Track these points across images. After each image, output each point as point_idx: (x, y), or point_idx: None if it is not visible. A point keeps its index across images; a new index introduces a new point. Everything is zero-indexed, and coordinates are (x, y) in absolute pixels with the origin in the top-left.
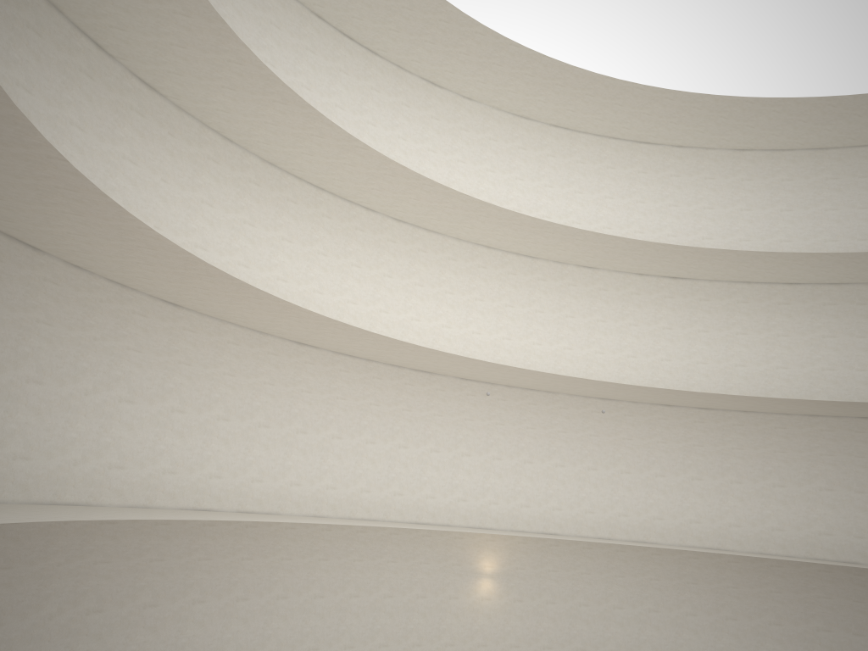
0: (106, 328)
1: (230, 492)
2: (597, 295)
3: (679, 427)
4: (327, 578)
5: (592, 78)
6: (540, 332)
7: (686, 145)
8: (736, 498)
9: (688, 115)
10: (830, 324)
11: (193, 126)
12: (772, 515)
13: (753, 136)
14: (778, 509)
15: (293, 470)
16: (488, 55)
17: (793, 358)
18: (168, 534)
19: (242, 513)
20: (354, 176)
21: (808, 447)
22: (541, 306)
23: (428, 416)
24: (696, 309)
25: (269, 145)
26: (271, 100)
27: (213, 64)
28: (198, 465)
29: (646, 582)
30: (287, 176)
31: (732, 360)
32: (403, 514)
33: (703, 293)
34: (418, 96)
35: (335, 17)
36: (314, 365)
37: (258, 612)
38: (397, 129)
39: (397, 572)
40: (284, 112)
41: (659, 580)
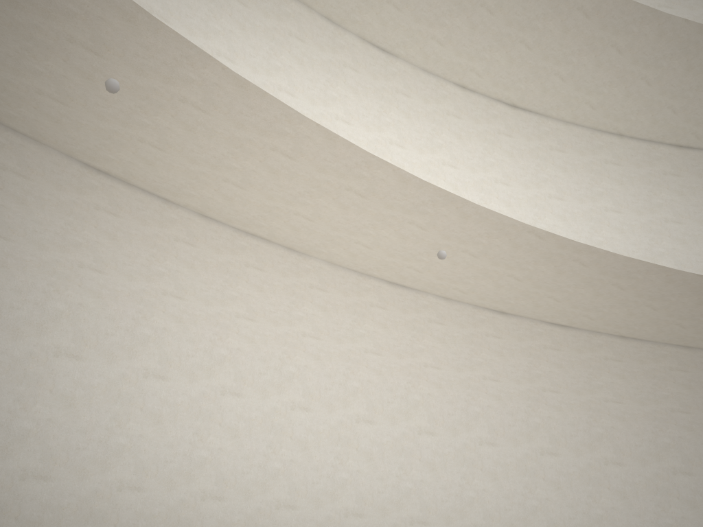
0: None
1: None
2: (392, 99)
3: (520, 355)
4: None
5: None
6: None
7: None
8: (614, 494)
9: None
10: None
11: None
12: None
13: None
14: (684, 517)
15: None
16: None
17: (691, 258)
18: None
19: None
20: None
21: None
22: (291, 83)
23: None
24: (545, 162)
25: None
26: None
27: None
28: None
29: None
30: None
31: None
32: None
33: (556, 140)
34: None
35: None
36: None
37: None
38: None
39: None
40: None
41: None
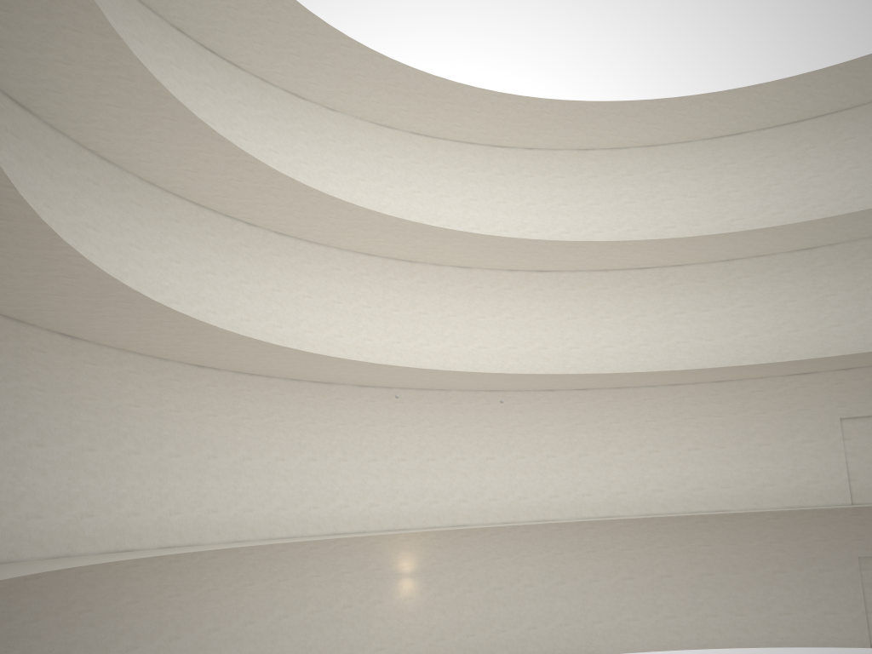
0: (7, 368)
1: (150, 529)
2: (474, 293)
3: (562, 409)
4: (255, 603)
5: (452, 87)
6: (427, 333)
7: (536, 147)
8: (619, 468)
9: (539, 119)
10: (678, 301)
11: (69, 147)
12: (652, 479)
13: (595, 136)
14: (656, 473)
15: (209, 497)
16: (353, 66)
17: (652, 335)
18: (93, 581)
19: (165, 548)
20: (239, 191)
21: (674, 413)
22: (424, 308)
23: (332, 426)
24: (563, 299)
25: (151, 163)
26: (160, 117)
27: (99, 81)
28: (115, 505)
29: (551, 558)
30: (167, 195)
31: (601, 342)
32: (320, 527)
33: (568, 283)
34: (284, 108)
35: (196, 30)
36: (217, 387)
37: (192, 649)
38: (267, 142)
39: (321, 586)
40: (172, 128)
41: (563, 553)
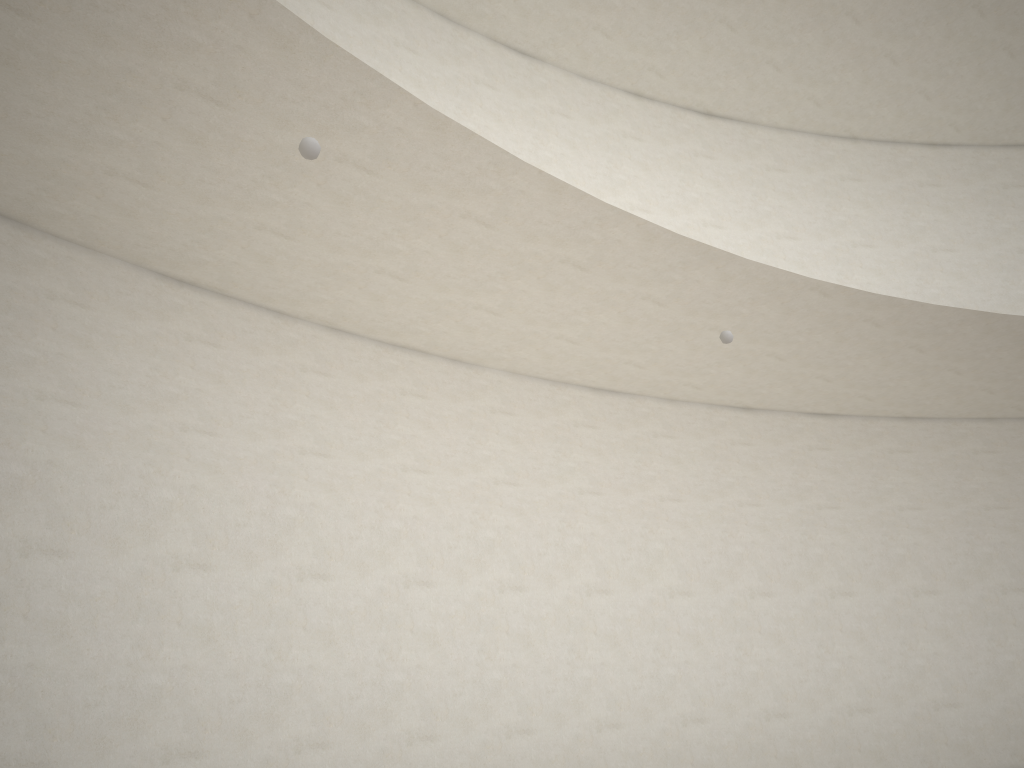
0: None
1: None
2: (548, 124)
3: (780, 464)
4: None
5: None
6: None
7: None
8: (934, 634)
9: None
10: None
11: None
12: (1019, 666)
13: None
14: None
15: None
16: None
17: (975, 296)
18: None
19: None
20: None
21: None
22: None
23: (9, 400)
24: (764, 189)
25: None
26: None
27: None
28: None
29: None
30: None
31: None
32: None
33: (772, 155)
34: None
35: None
36: None
37: None
38: None
39: None
40: None
41: None
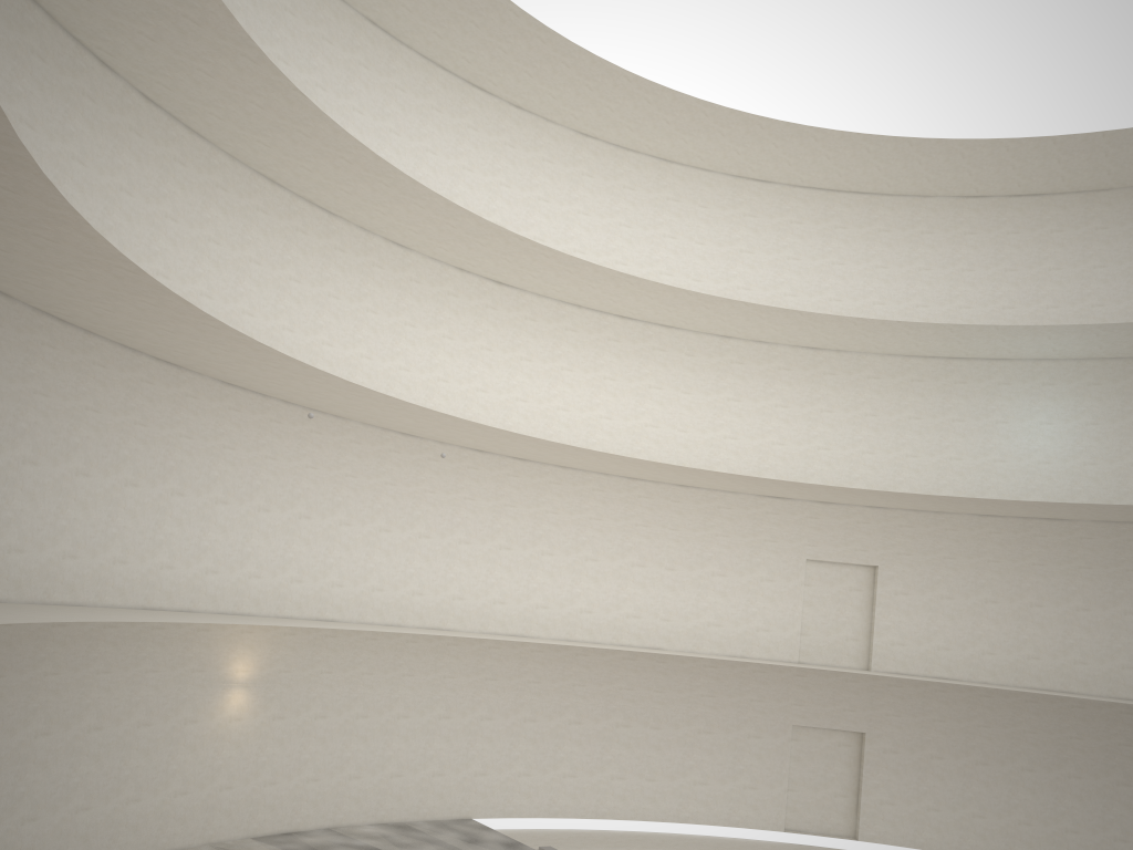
0: None
1: None
2: (407, 287)
3: (491, 481)
4: (1, 708)
5: None
6: (333, 328)
7: (526, 108)
8: (546, 574)
9: (551, 70)
10: (657, 373)
11: None
12: (582, 595)
13: (607, 121)
14: (589, 588)
15: None
16: None
17: (618, 407)
18: None
19: None
20: (121, 0)
21: (624, 515)
22: (336, 289)
23: (172, 437)
24: (520, 330)
25: None
26: None
27: None
28: None
29: (439, 681)
30: None
31: (555, 402)
32: (125, 594)
33: (530, 310)
34: None
35: None
36: (2, 328)
37: None
38: None
39: (110, 689)
40: None
41: (454, 677)
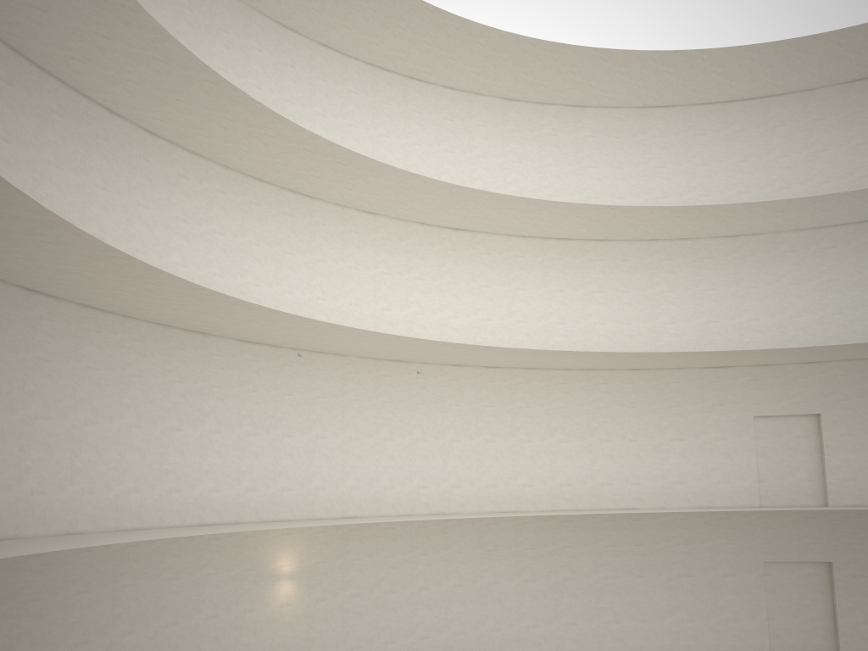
0: None
1: None
2: (380, 245)
3: (470, 388)
4: (91, 616)
5: None
6: (324, 285)
7: (457, 87)
8: (527, 458)
9: (470, 52)
10: (598, 279)
11: None
12: (560, 471)
13: (524, 84)
14: (565, 465)
15: (34, 472)
16: None
17: (569, 313)
18: None
19: None
20: (105, 56)
21: (587, 400)
22: (323, 255)
23: (205, 389)
24: (478, 263)
25: None
26: None
27: None
28: None
29: (450, 557)
30: None
31: (515, 316)
32: (182, 515)
33: (484, 246)
34: None
35: None
36: (54, 323)
37: None
38: None
39: (180, 591)
40: None
41: (462, 552)
